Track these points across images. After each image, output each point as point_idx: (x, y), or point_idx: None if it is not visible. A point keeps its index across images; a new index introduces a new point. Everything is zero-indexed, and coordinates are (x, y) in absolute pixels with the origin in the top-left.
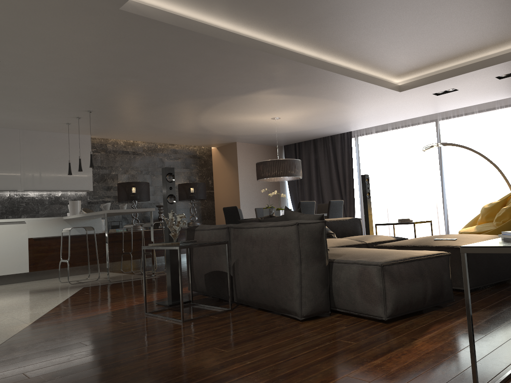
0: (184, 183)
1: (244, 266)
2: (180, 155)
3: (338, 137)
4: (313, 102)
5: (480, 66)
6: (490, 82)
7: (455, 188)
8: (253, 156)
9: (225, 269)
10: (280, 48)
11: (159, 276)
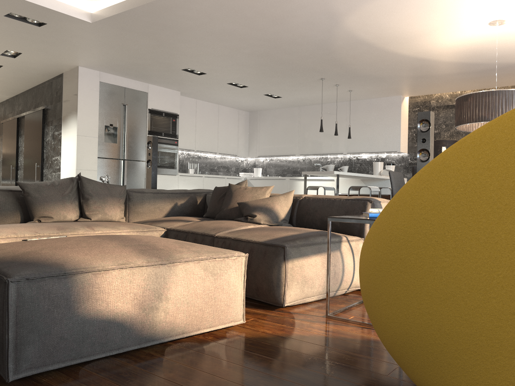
0: None
1: None
2: None
3: None
4: None
5: None
6: None
7: None
8: None
9: None
10: None
11: None
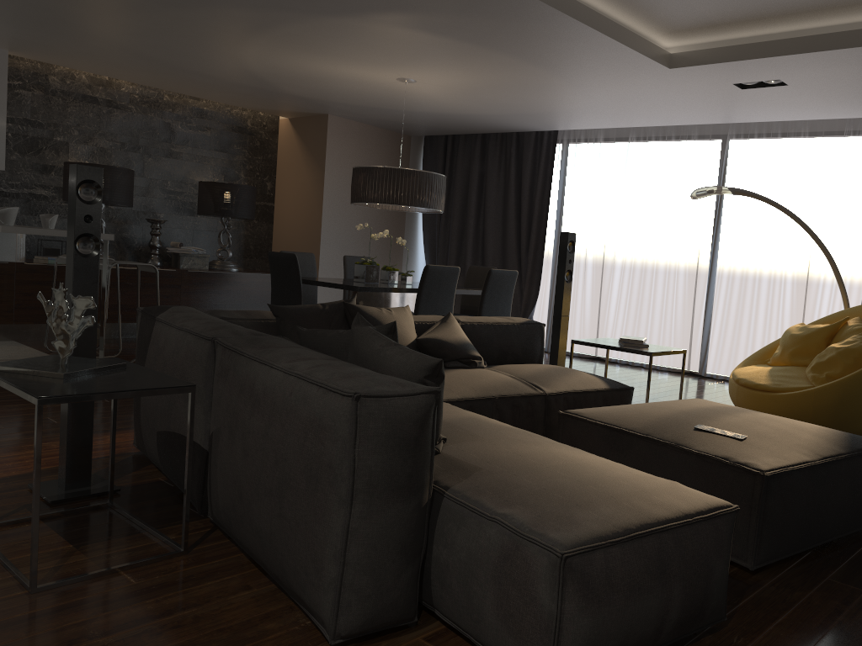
0: (211, 181)
1: (228, 453)
2: (211, 122)
3: (530, 138)
4: (485, 60)
5: (850, 42)
6: (856, 79)
7: (736, 275)
8: (360, 149)
9: (197, 437)
10: None
11: None
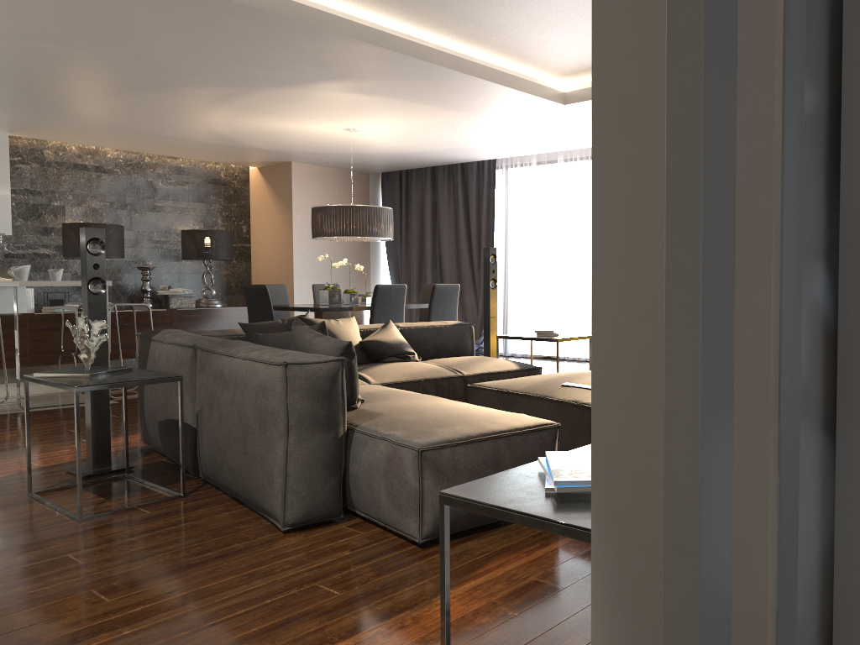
0: (192, 229)
1: (209, 422)
2: (188, 177)
3: (473, 167)
4: (412, 110)
5: None
6: None
7: None
8: (323, 189)
9: (188, 419)
10: (329, 13)
11: (120, 400)
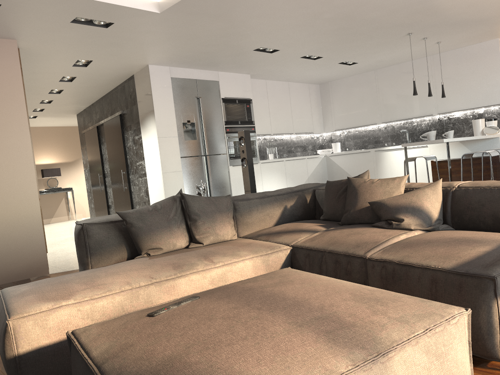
0: None
1: None
2: None
3: None
4: None
5: None
6: None
7: None
8: None
9: None
10: None
11: None
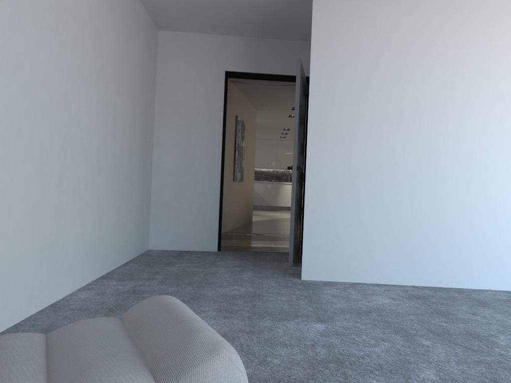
0: None
1: None
2: None
3: None
4: None
5: None
6: None
7: None
8: None
9: None
10: None
11: None
